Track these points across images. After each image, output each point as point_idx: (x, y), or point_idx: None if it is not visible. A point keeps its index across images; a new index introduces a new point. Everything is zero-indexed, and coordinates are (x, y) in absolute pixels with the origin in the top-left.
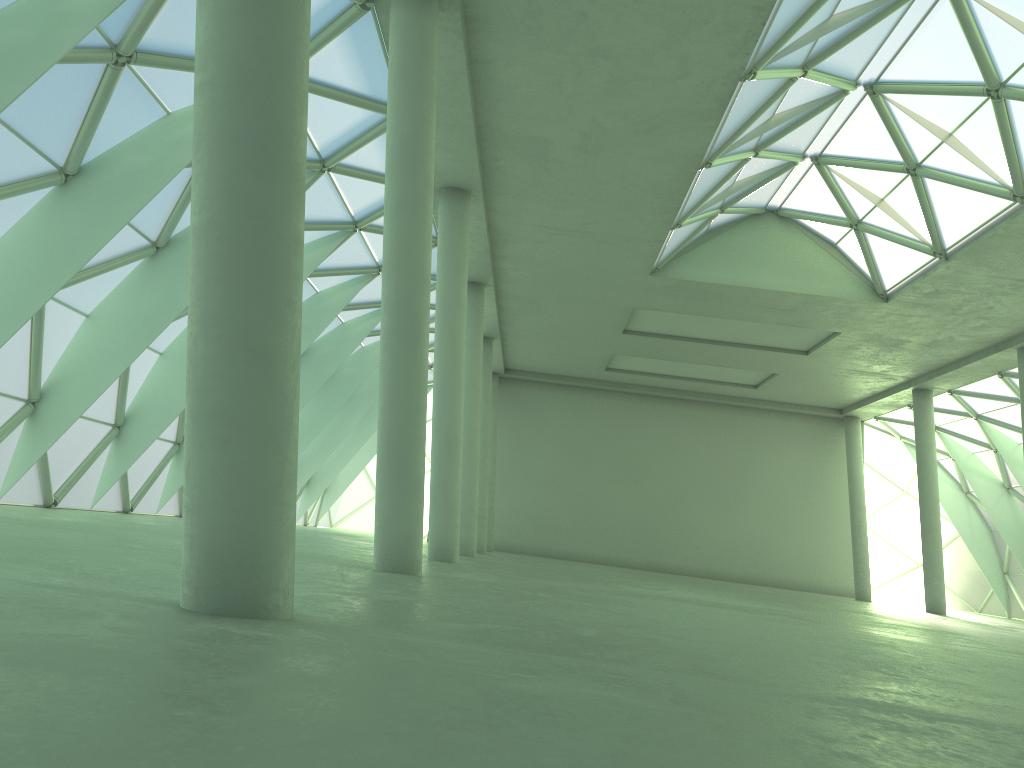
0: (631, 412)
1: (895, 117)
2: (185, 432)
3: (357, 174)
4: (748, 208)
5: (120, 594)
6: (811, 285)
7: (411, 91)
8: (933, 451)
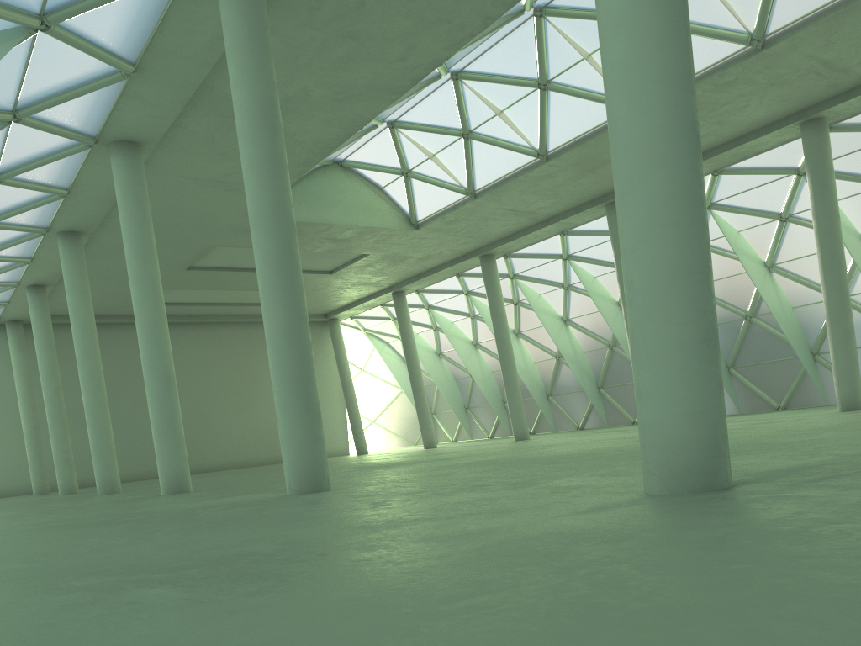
0: None
1: (465, 97)
2: (669, 359)
3: (43, 126)
4: (326, 160)
5: (622, 502)
6: (369, 219)
7: (262, 58)
8: (413, 335)
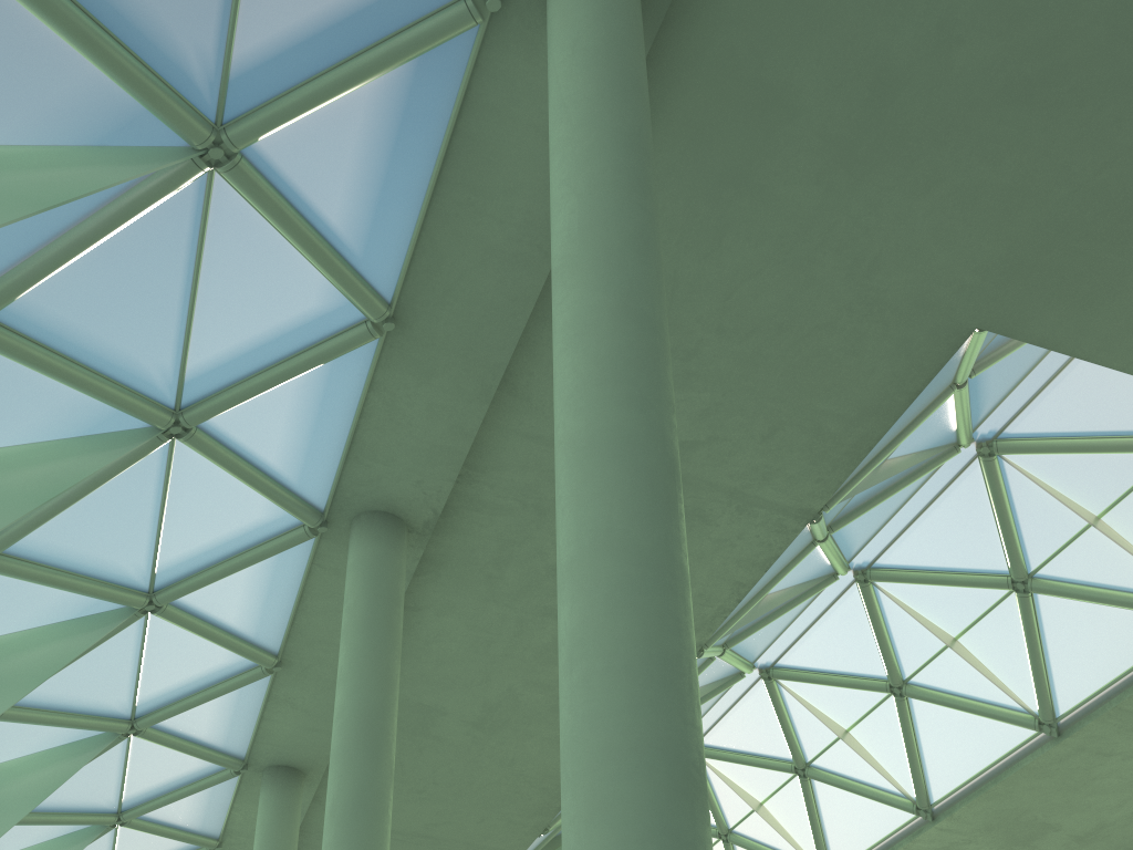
0: None
1: (788, 706)
2: None
3: (170, 741)
4: None
5: None
6: None
7: (379, 644)
8: None
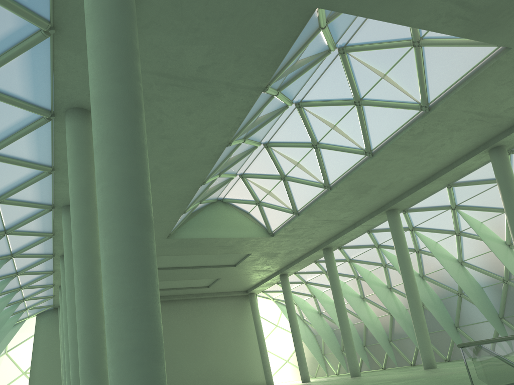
0: None
1: (276, 156)
2: (113, 364)
3: (16, 203)
4: (210, 200)
5: None
6: (241, 233)
7: (83, 161)
8: (292, 302)
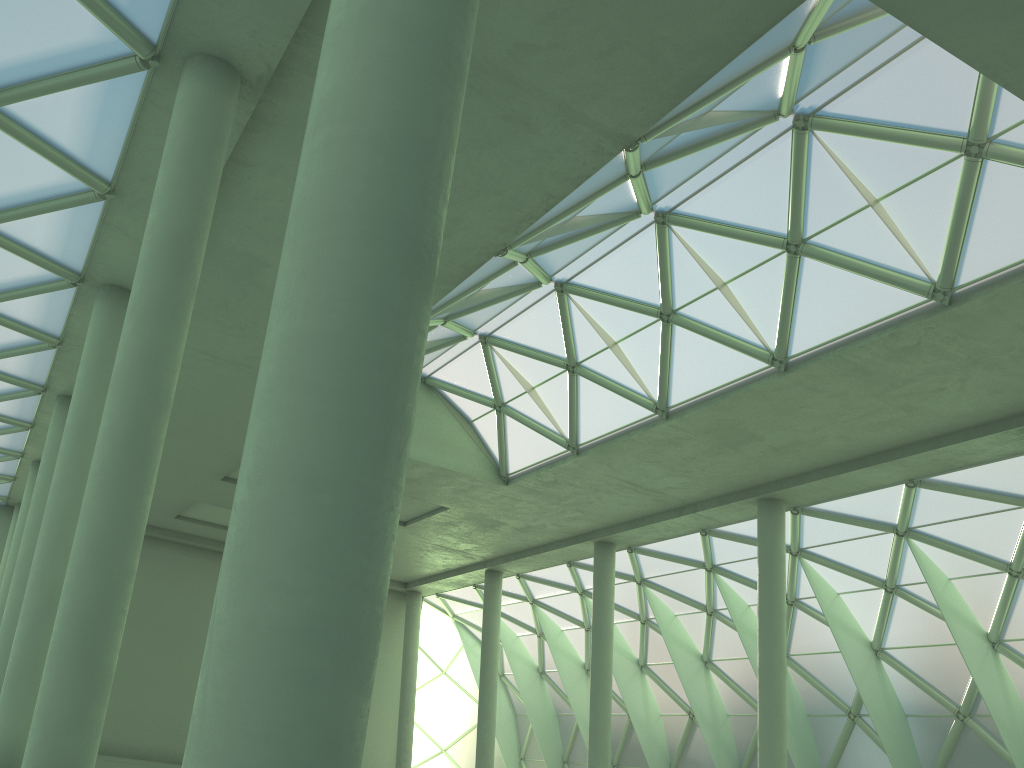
0: (188, 568)
1: (572, 317)
2: (229, 655)
3: (7, 244)
4: None
5: None
6: (444, 458)
7: (197, 177)
8: (498, 634)
